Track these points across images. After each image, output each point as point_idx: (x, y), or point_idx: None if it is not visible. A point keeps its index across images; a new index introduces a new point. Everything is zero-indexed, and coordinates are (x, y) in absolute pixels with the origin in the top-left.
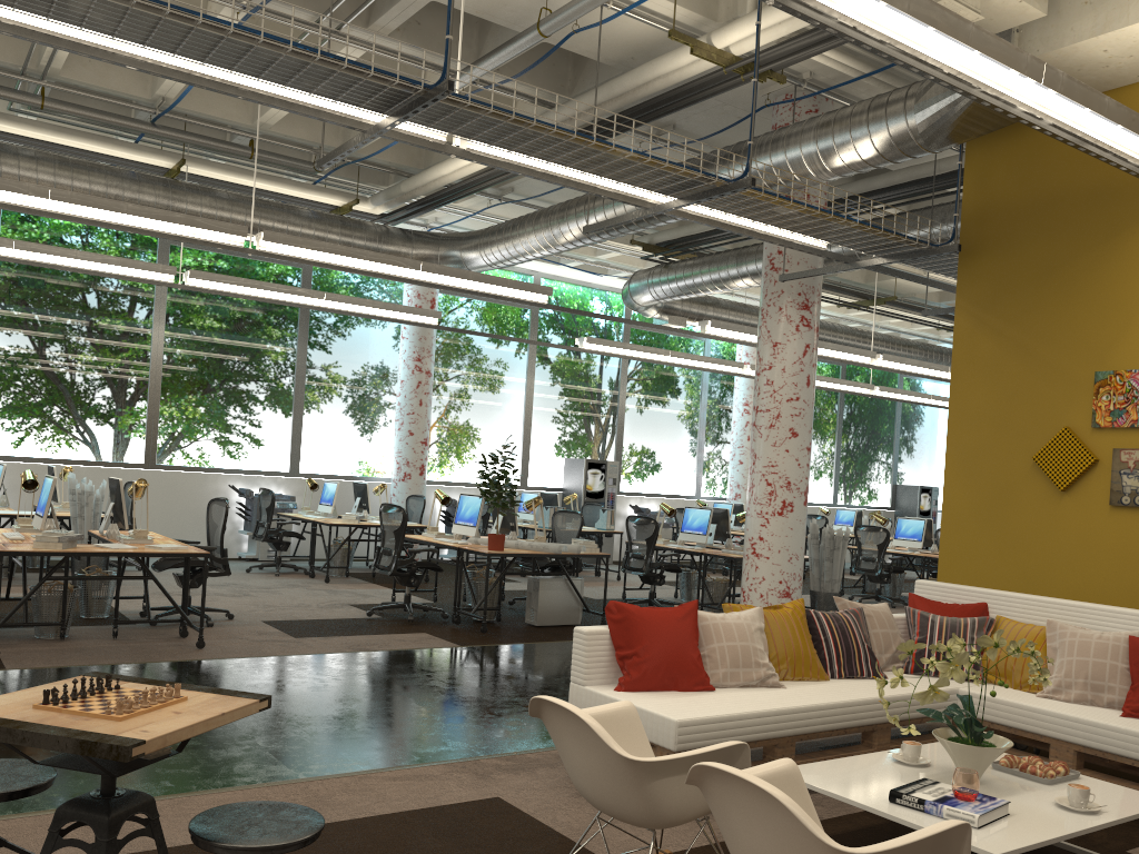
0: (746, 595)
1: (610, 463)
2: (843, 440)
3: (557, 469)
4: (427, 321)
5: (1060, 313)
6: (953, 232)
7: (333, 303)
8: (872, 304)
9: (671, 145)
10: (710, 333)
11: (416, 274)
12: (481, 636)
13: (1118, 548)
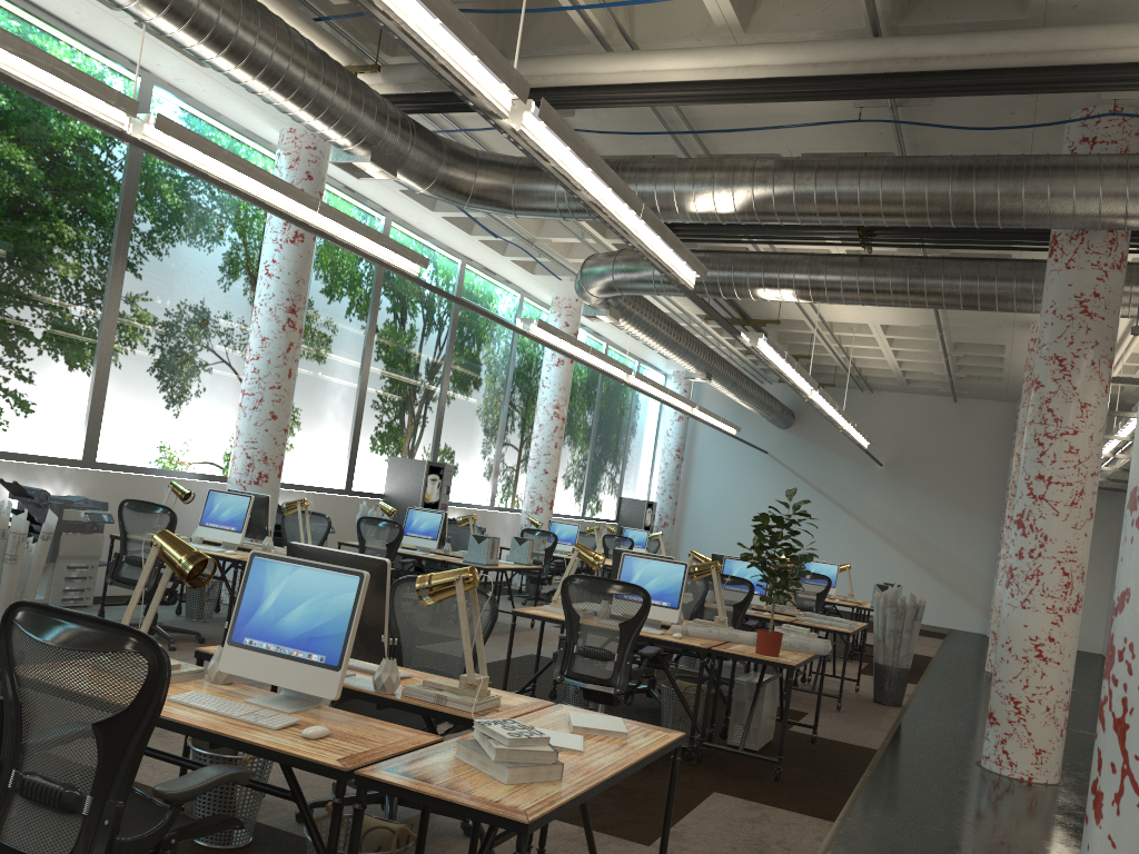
0: (1024, 707)
1: (447, 467)
2: (594, 450)
3: (381, 470)
4: (409, 270)
5: None
6: None
7: (320, 219)
8: (750, 324)
9: (925, 123)
10: (759, 348)
11: (627, 220)
12: (777, 789)
13: None
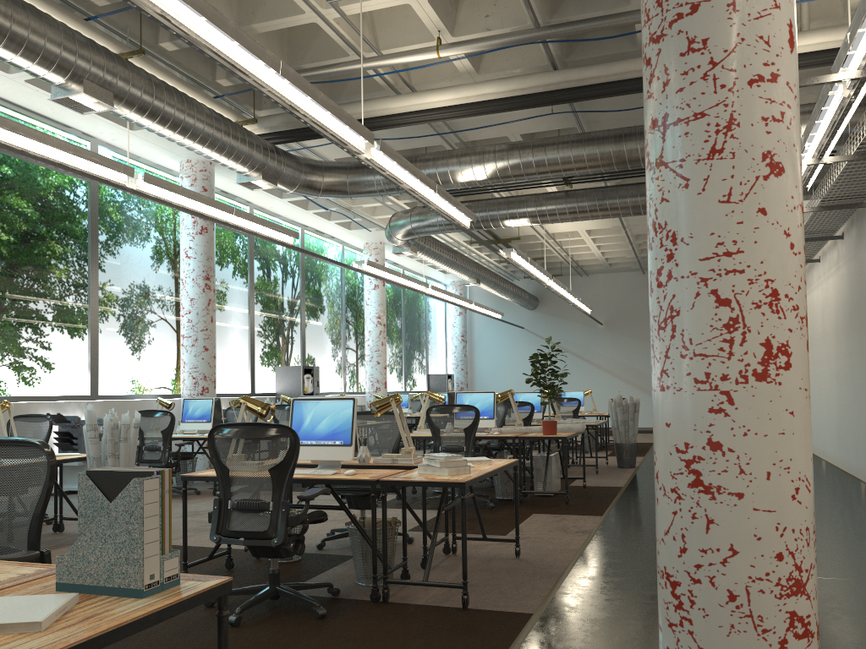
0: None
1: (315, 368)
2: (406, 344)
3: (271, 377)
4: (288, 241)
5: None
6: None
7: (234, 218)
8: (501, 242)
9: (591, 111)
10: (512, 258)
11: (429, 195)
12: (568, 508)
13: None
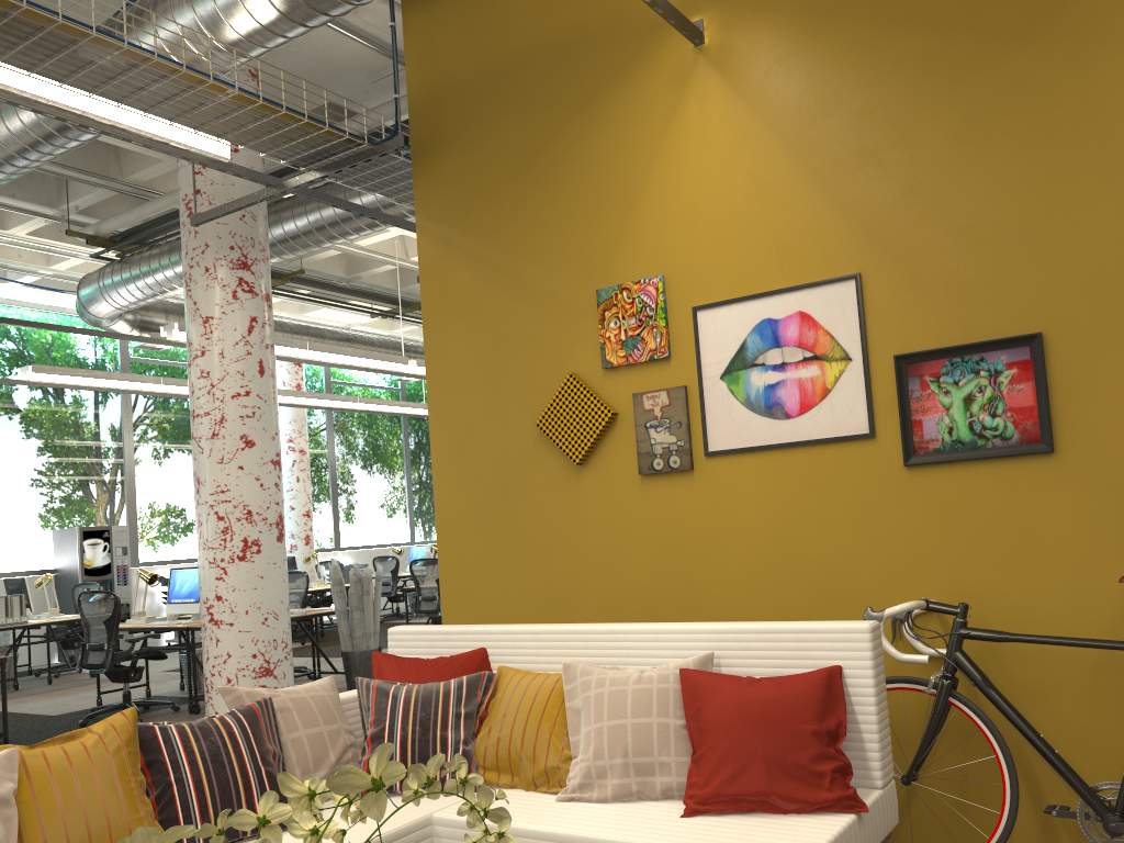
0: (210, 683)
1: (115, 528)
2: (414, 472)
3: (44, 546)
4: None
5: (544, 216)
6: (397, 122)
7: None
8: (407, 310)
9: None
10: (180, 339)
11: None
12: None
13: (659, 535)
